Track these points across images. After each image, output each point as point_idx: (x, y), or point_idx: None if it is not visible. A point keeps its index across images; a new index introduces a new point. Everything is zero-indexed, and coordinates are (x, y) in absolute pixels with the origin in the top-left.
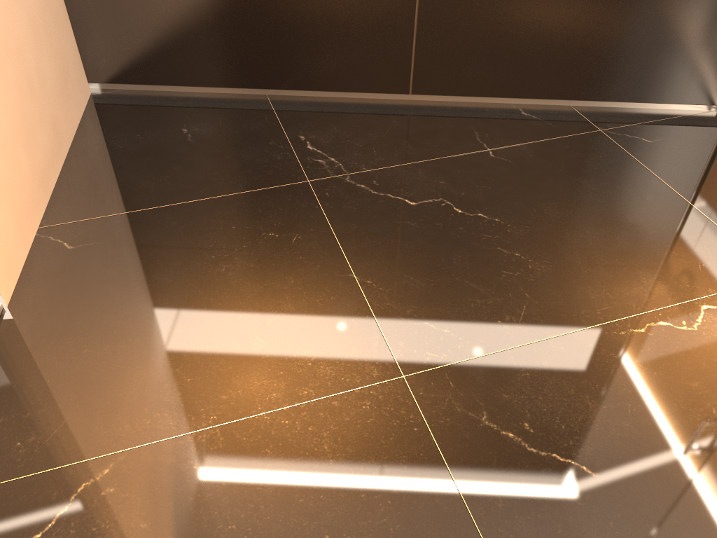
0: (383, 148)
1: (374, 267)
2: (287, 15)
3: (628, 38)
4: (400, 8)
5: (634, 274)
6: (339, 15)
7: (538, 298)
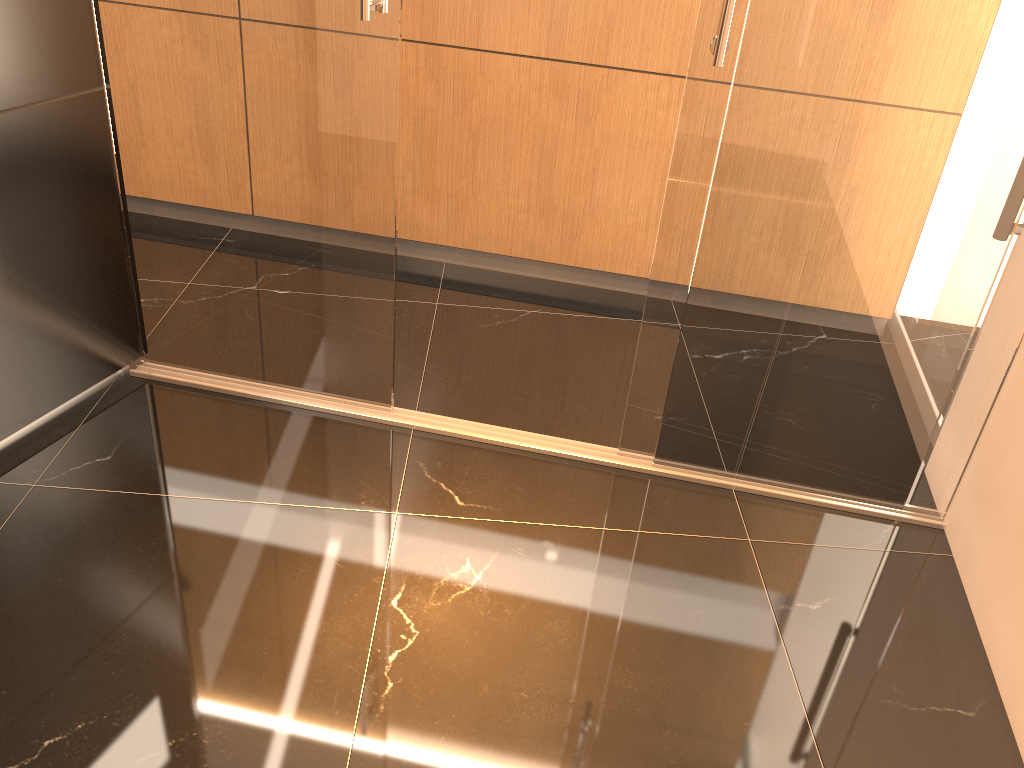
0: None
1: None
2: None
3: None
4: None
5: (305, 631)
6: None
7: (269, 767)
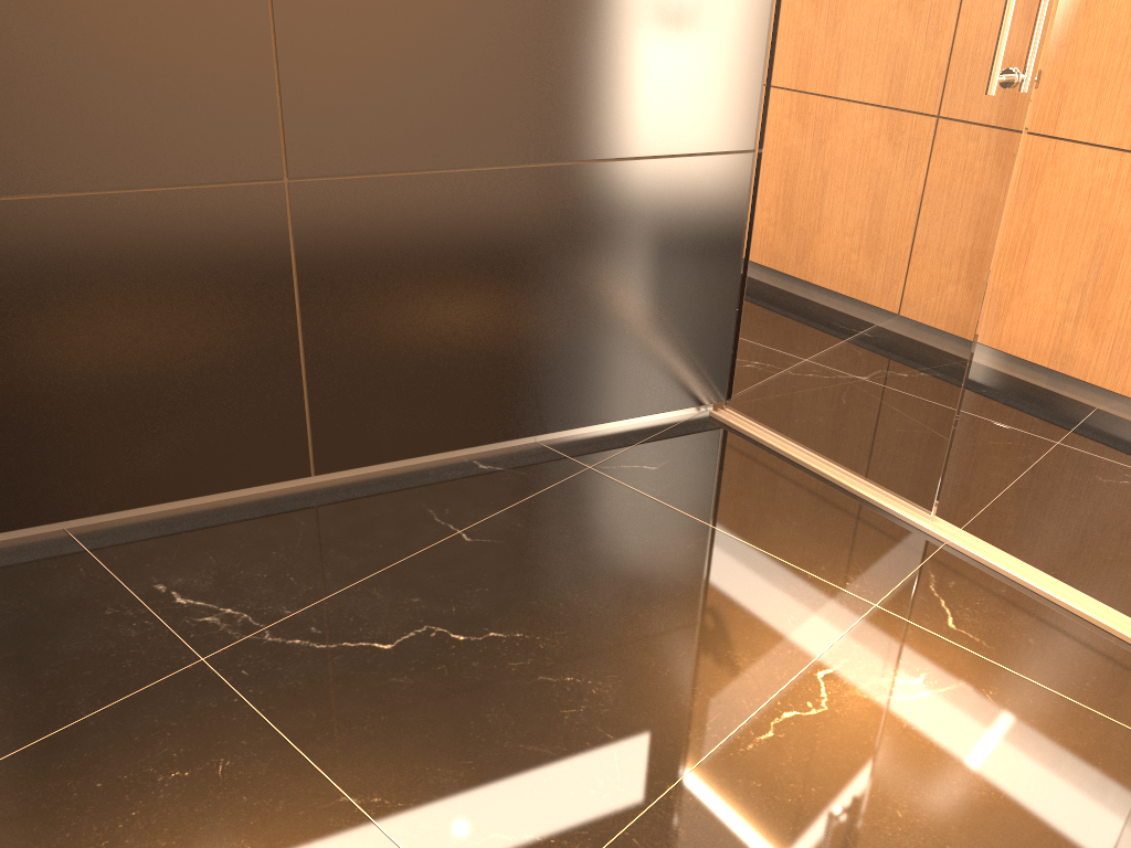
0: (303, 569)
1: (374, 771)
2: (92, 401)
3: (589, 345)
4: (278, 359)
5: (724, 656)
6: (182, 385)
7: (627, 735)
